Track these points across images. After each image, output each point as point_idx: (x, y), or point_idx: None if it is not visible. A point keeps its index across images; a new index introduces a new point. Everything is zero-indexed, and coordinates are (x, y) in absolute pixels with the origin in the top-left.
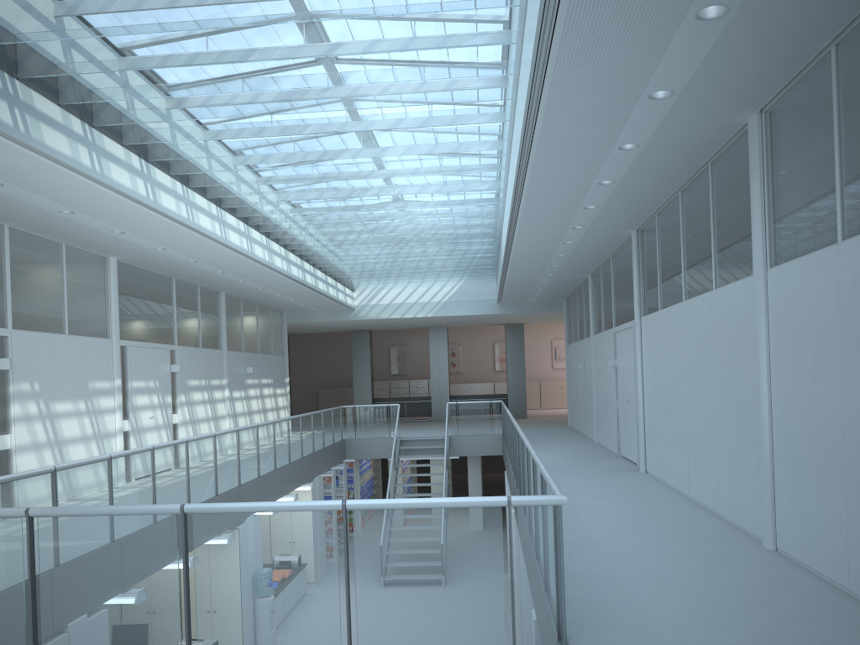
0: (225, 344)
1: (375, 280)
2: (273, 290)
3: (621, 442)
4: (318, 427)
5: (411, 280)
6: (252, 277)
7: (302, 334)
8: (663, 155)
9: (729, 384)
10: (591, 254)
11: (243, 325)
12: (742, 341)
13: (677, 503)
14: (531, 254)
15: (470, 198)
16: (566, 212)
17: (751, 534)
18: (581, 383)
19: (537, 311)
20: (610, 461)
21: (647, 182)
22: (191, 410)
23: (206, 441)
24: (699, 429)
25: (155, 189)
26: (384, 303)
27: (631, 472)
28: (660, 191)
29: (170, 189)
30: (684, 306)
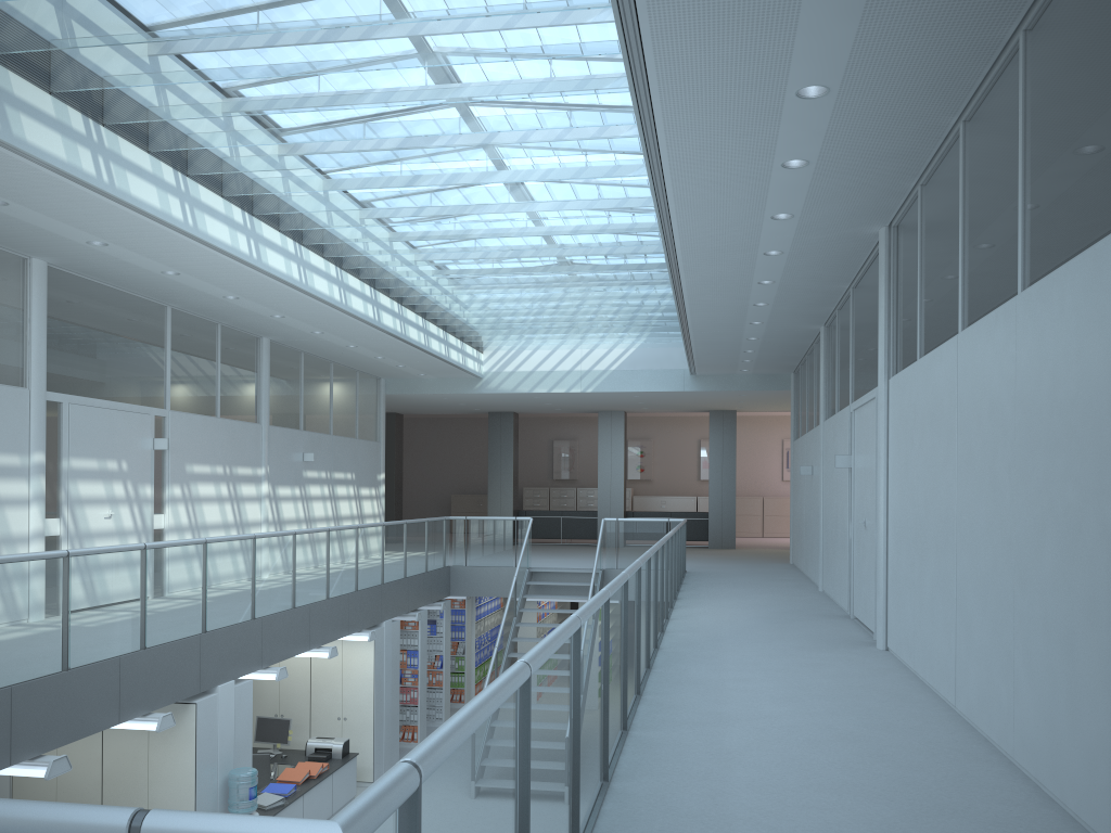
0: (266, 416)
1: (506, 332)
2: (339, 337)
3: (854, 593)
4: (395, 545)
5: (561, 336)
6: (290, 311)
7: (434, 419)
8: (920, 5)
9: (1044, 487)
10: (817, 282)
11: (303, 391)
12: (1079, 390)
13: (929, 722)
14: (715, 279)
15: (601, 168)
16: (752, 177)
17: (1080, 822)
18: (807, 498)
19: (750, 389)
20: (832, 625)
21: (895, 94)
22: (193, 510)
23: (120, 557)
24: (978, 580)
25: (8, 109)
26: (524, 370)
27: (860, 647)
28: (923, 120)
29: (50, 117)
30: (959, 342)
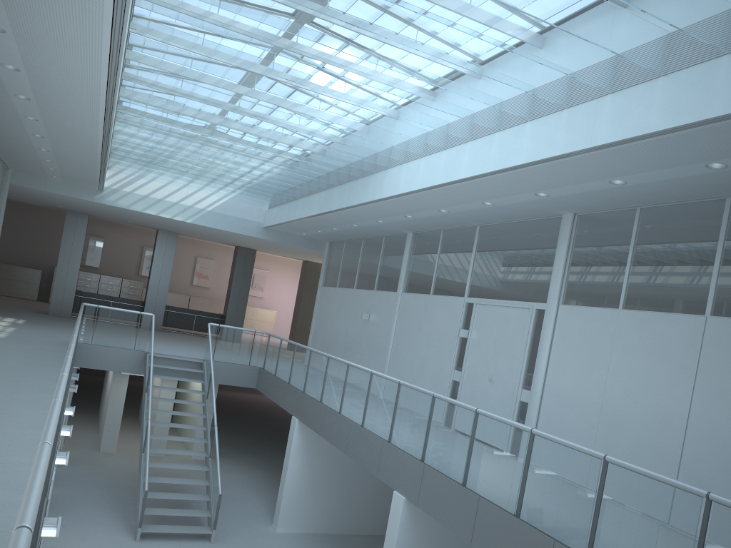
0: None
1: (153, 167)
2: (50, 143)
3: None
4: None
5: (190, 180)
6: (55, 120)
7: None
8: None
9: None
10: (468, 218)
11: None
12: None
13: None
14: (422, 201)
15: (436, 122)
16: (582, 179)
17: None
18: (353, 331)
19: (299, 245)
20: None
21: None
22: None
23: None
24: (725, 463)
25: None
26: (140, 194)
27: None
28: (716, 191)
29: None
30: (710, 322)
